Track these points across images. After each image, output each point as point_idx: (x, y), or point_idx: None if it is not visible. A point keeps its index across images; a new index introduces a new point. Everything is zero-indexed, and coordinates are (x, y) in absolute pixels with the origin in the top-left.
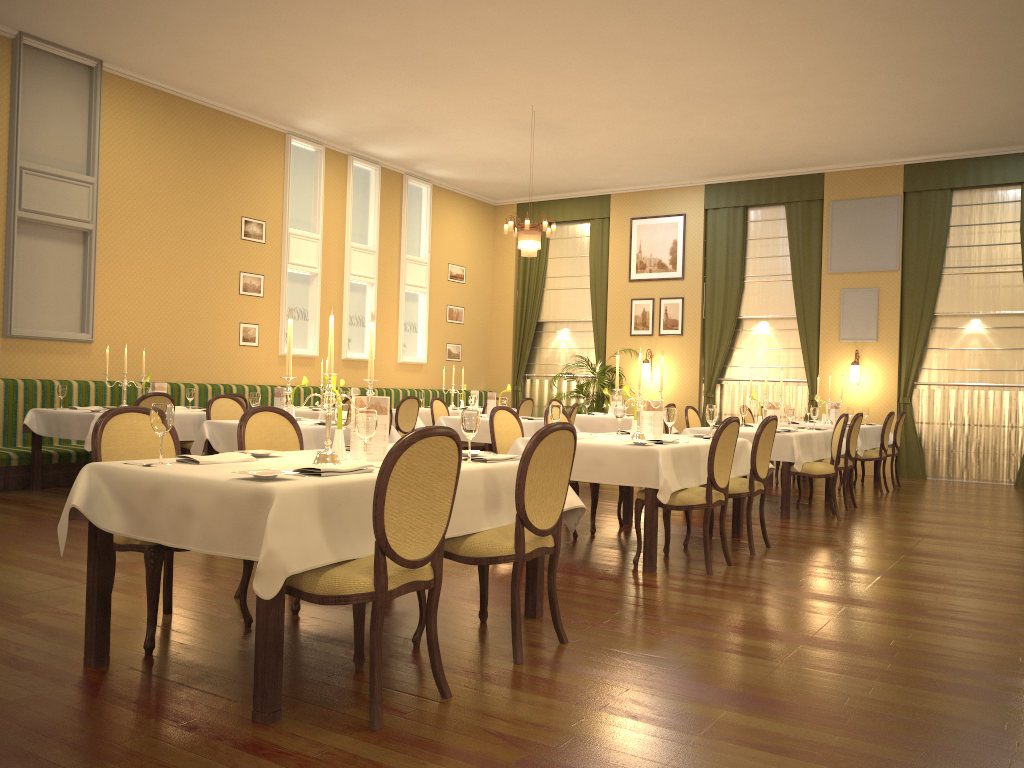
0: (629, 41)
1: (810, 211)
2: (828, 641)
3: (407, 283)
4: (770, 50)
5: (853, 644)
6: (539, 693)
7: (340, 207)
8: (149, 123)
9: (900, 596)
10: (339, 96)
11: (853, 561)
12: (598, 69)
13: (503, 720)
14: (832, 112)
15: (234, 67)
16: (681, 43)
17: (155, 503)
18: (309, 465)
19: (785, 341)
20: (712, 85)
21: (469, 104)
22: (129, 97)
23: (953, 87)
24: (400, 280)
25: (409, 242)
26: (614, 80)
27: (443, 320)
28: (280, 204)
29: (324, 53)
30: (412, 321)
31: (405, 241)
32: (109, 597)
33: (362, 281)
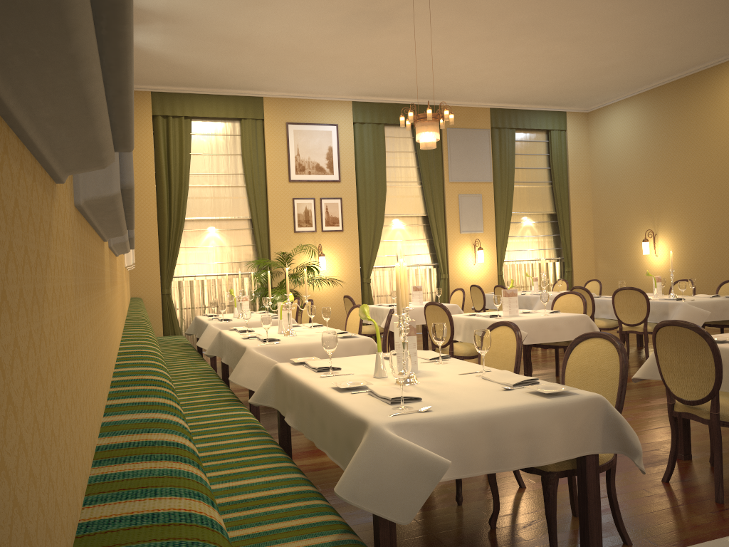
0: None
1: None
2: None
3: None
4: (654, 3)
5: None
6: None
7: None
8: None
9: None
10: None
11: None
12: None
13: None
14: (551, 61)
15: None
16: None
17: None
18: None
19: (416, 234)
20: (563, 18)
21: None
22: None
23: (630, 60)
24: None
25: None
26: None
27: None
28: None
29: None
30: None
31: None
32: None
33: None
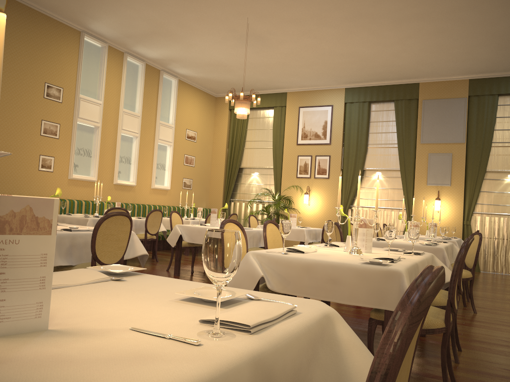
0: None
1: (410, 106)
2: None
3: (160, 138)
4: None
5: None
6: None
7: (117, 85)
8: None
9: None
10: (115, 1)
11: None
12: None
13: None
14: (440, 36)
15: None
16: None
17: None
18: None
19: (392, 184)
20: (371, 7)
21: (205, 14)
22: None
23: None
24: (155, 136)
25: (162, 113)
26: None
27: (182, 163)
28: (74, 78)
29: None
30: (162, 163)
31: (159, 112)
32: None
33: (130, 134)
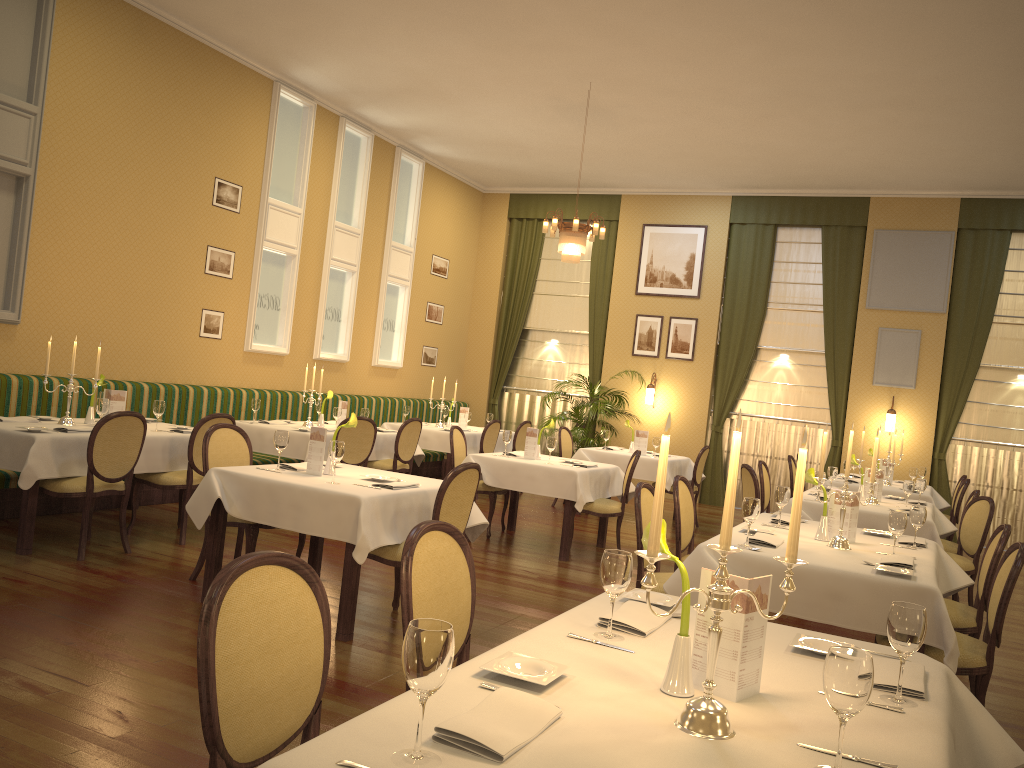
0: (756, 16)
1: (850, 238)
2: None
3: (390, 274)
4: (914, 49)
5: None
6: None
7: (326, 177)
8: (113, 45)
9: None
10: (359, 42)
11: None
12: (696, 47)
13: None
14: (926, 132)
15: None
16: (816, 27)
17: None
18: (698, 747)
19: (808, 378)
20: (816, 84)
21: (515, 72)
22: (90, 7)
23: None
24: (382, 270)
25: (394, 226)
26: (706, 63)
27: (422, 319)
28: (260, 167)
29: None
30: (390, 318)
31: (392, 225)
32: None
33: (343, 268)
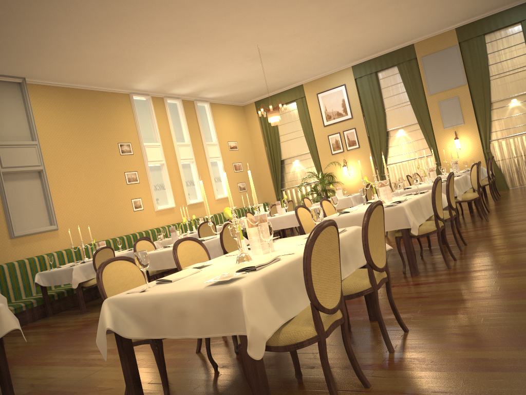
0: None
1: (411, 65)
2: None
3: (210, 157)
4: None
5: None
6: (421, 369)
7: (166, 126)
8: (57, 105)
9: None
10: (154, 65)
11: (519, 240)
12: (290, 15)
13: (416, 394)
14: (416, 8)
15: (96, 63)
16: None
17: (158, 314)
18: (236, 265)
19: (415, 136)
20: (352, 8)
21: (223, 52)
22: (43, 94)
23: None
24: (206, 156)
25: (205, 135)
26: (299, 19)
27: (232, 171)
28: (135, 131)
29: (143, 43)
30: (217, 176)
31: (203, 135)
32: (139, 377)
33: (187, 161)
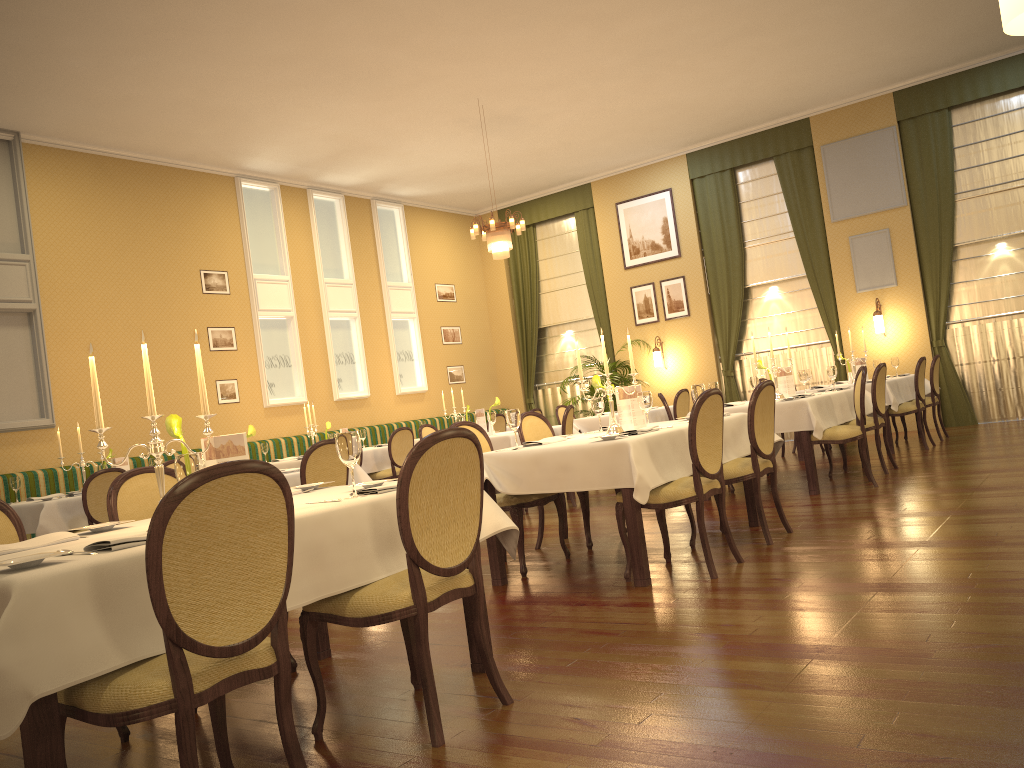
0: (557, 5)
1: (801, 160)
2: (847, 649)
3: (393, 311)
4: None
5: (879, 648)
6: None
7: (307, 244)
8: (82, 189)
9: (943, 570)
10: (274, 126)
11: (888, 534)
12: (534, 44)
13: None
14: (800, 46)
15: (155, 114)
16: None
17: None
18: (137, 534)
19: (799, 303)
20: (661, 39)
21: (412, 110)
22: (55, 165)
23: None
24: (385, 309)
25: (389, 268)
26: (555, 53)
27: (439, 343)
28: (240, 251)
29: (241, 80)
30: (405, 349)
31: (383, 268)
32: None
33: (343, 316)
